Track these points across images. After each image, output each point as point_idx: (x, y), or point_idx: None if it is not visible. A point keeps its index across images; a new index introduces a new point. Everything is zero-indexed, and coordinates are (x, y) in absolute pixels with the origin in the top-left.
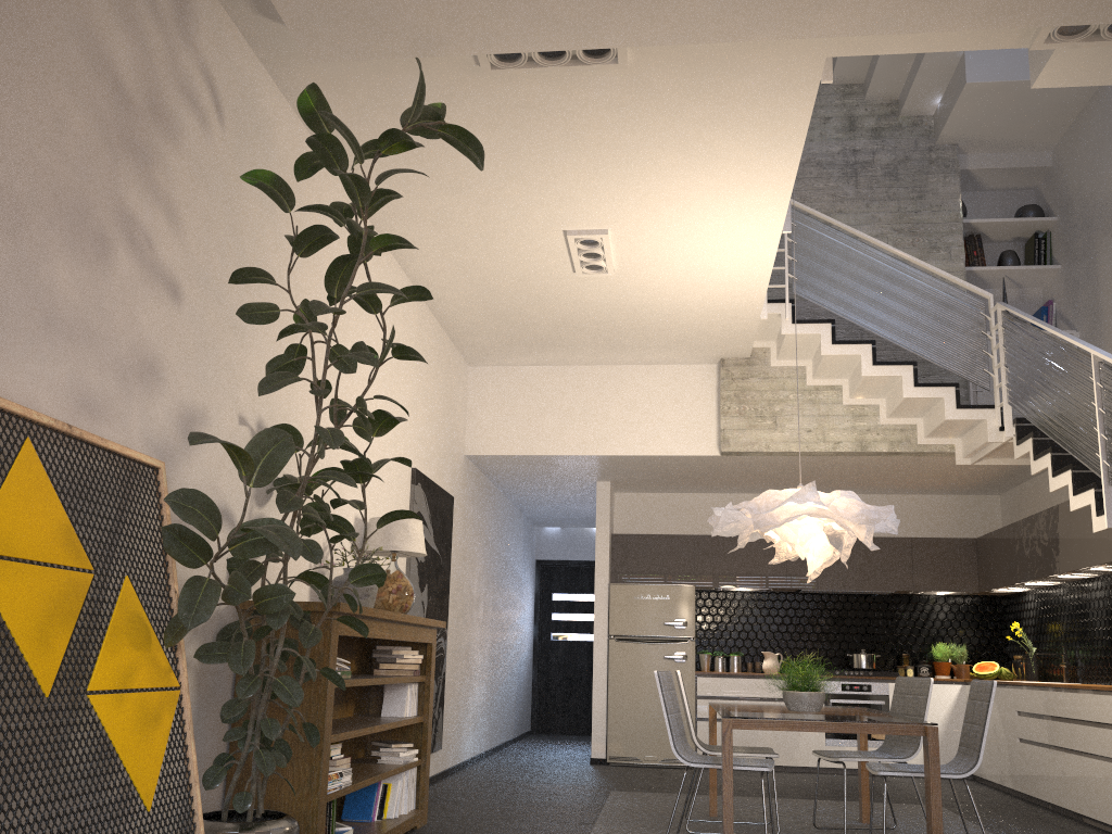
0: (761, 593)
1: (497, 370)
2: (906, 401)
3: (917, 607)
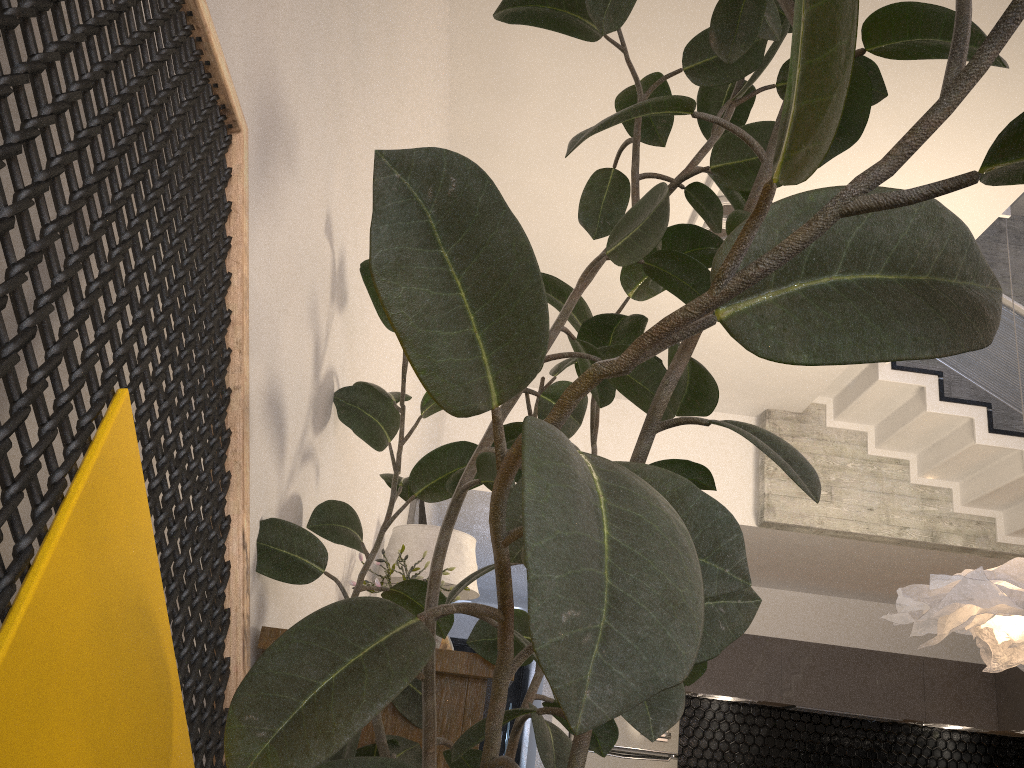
0: (742, 705)
1: None
2: (1011, 484)
3: (918, 741)
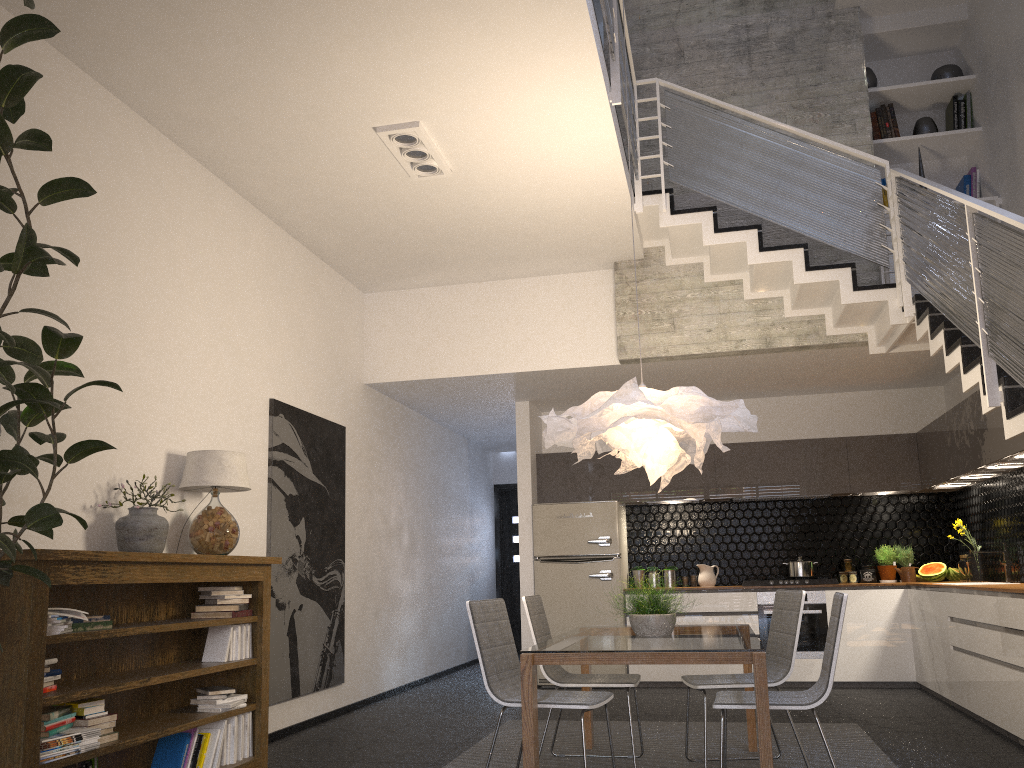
0: (695, 505)
1: (392, 295)
2: (803, 288)
3: (858, 509)
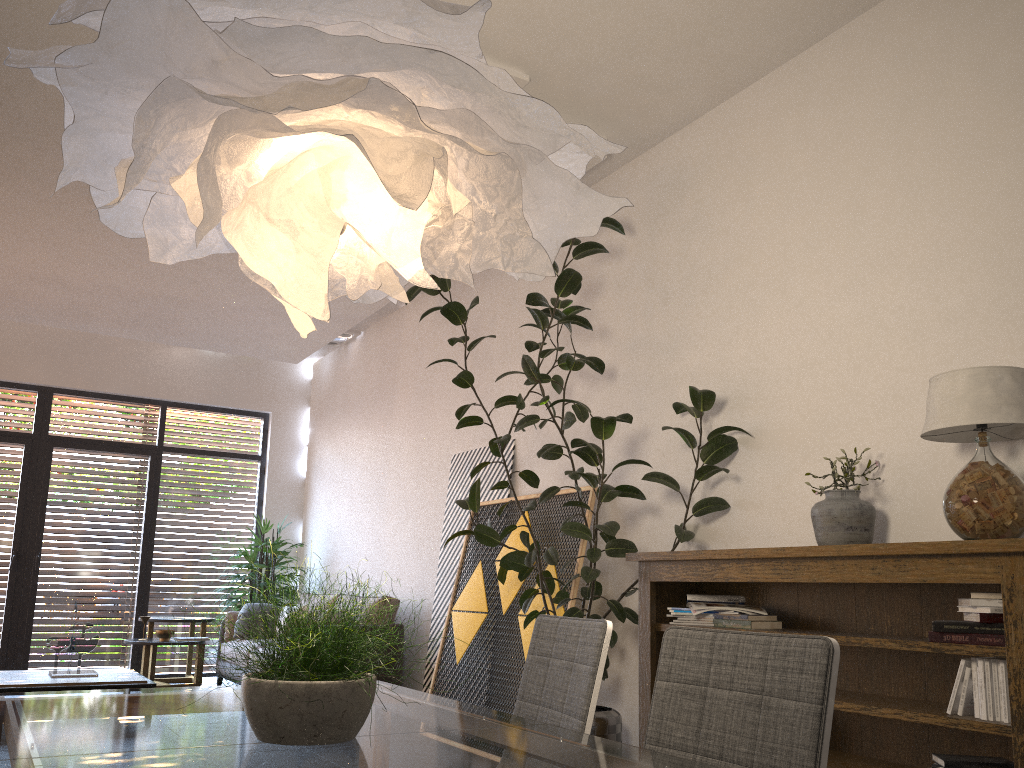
0: None
1: None
2: None
3: None
